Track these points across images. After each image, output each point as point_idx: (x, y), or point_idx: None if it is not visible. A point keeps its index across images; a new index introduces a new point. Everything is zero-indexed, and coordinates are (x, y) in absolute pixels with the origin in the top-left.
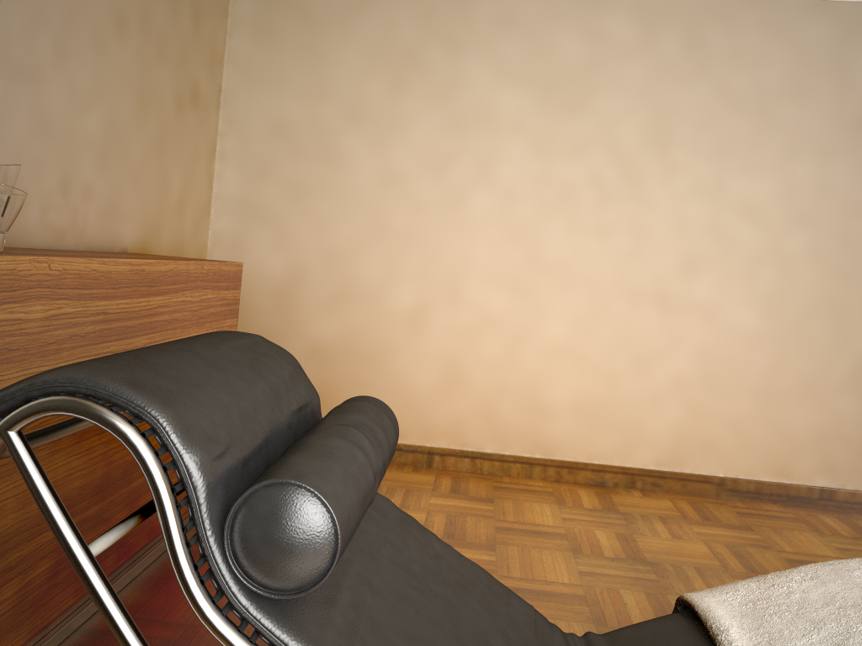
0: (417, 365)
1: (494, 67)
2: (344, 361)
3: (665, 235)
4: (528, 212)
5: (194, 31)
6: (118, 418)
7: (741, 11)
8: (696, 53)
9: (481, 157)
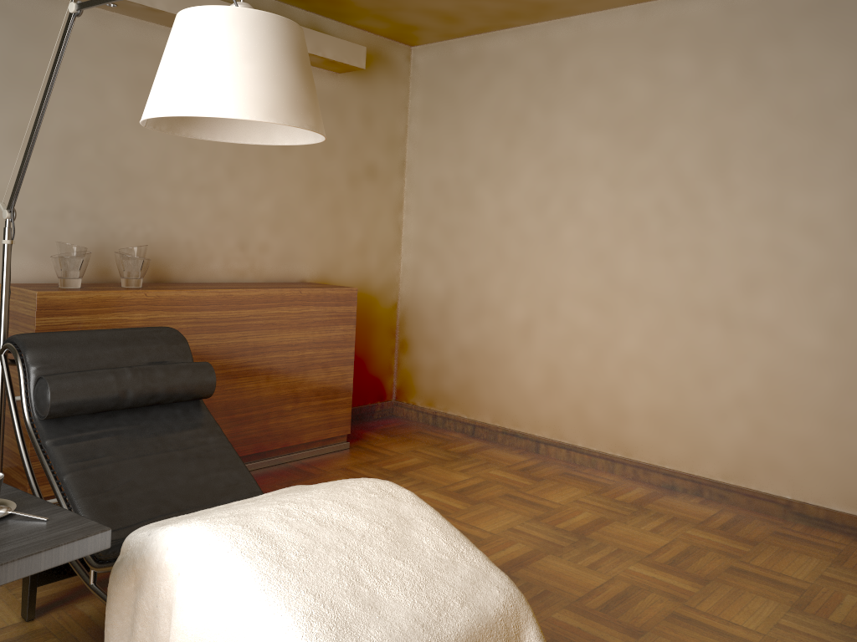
0: (528, 368)
1: (578, 118)
2: (480, 362)
3: (726, 255)
4: (606, 239)
5: (366, 129)
6: (15, 351)
7: (796, 25)
8: (752, 75)
9: (569, 195)
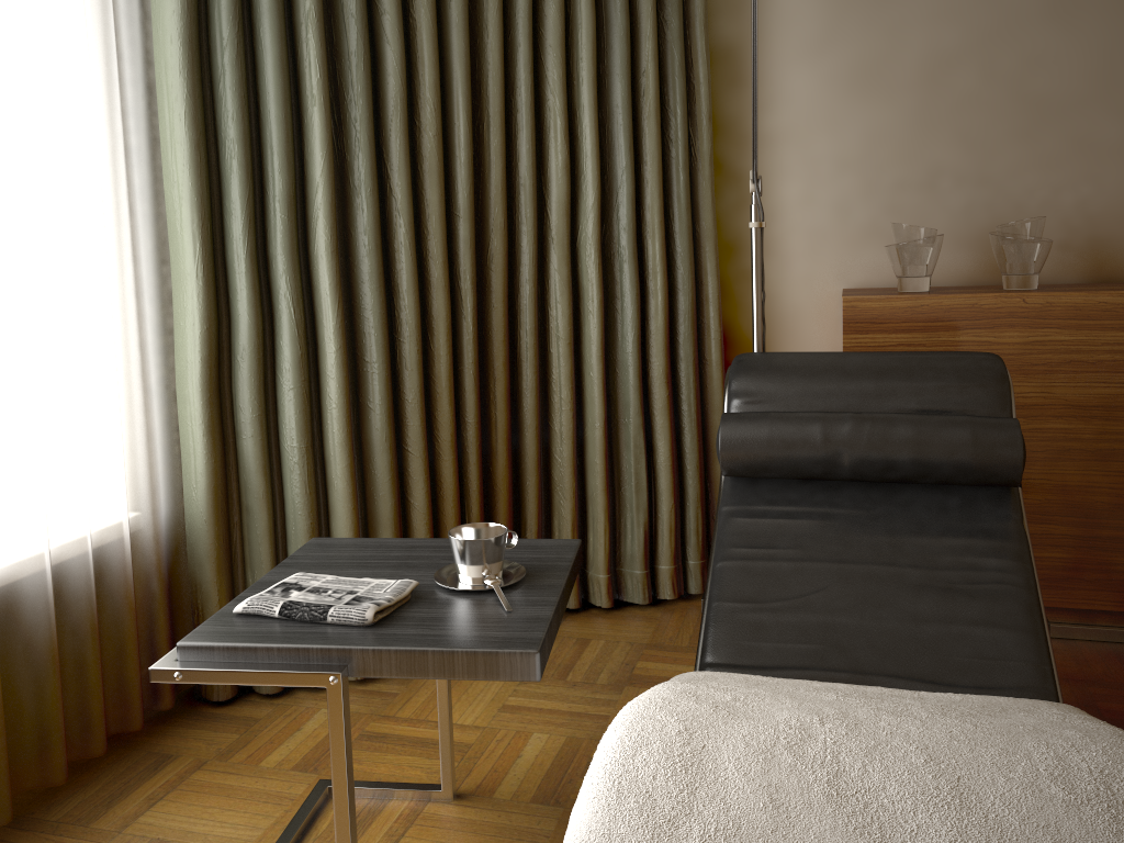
0: None
1: None
2: None
3: None
4: None
5: None
6: (726, 376)
7: None
8: None
9: None
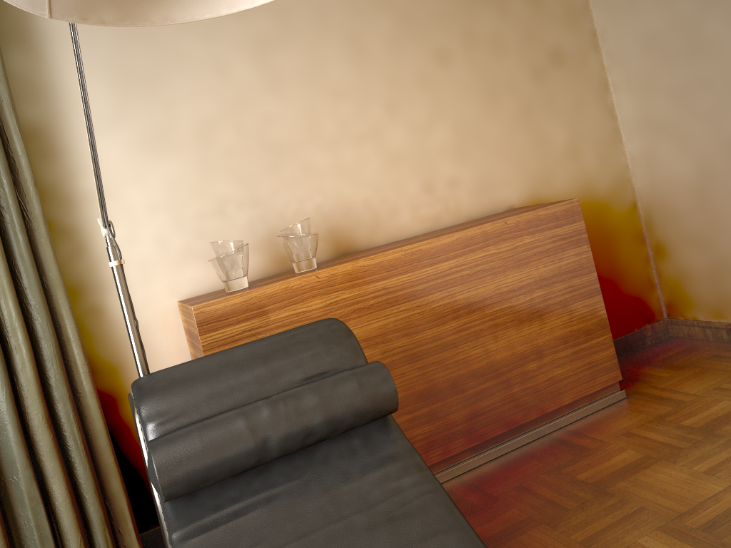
0: None
1: None
2: None
3: None
4: None
5: (535, 9)
6: (132, 404)
7: None
8: None
9: None
